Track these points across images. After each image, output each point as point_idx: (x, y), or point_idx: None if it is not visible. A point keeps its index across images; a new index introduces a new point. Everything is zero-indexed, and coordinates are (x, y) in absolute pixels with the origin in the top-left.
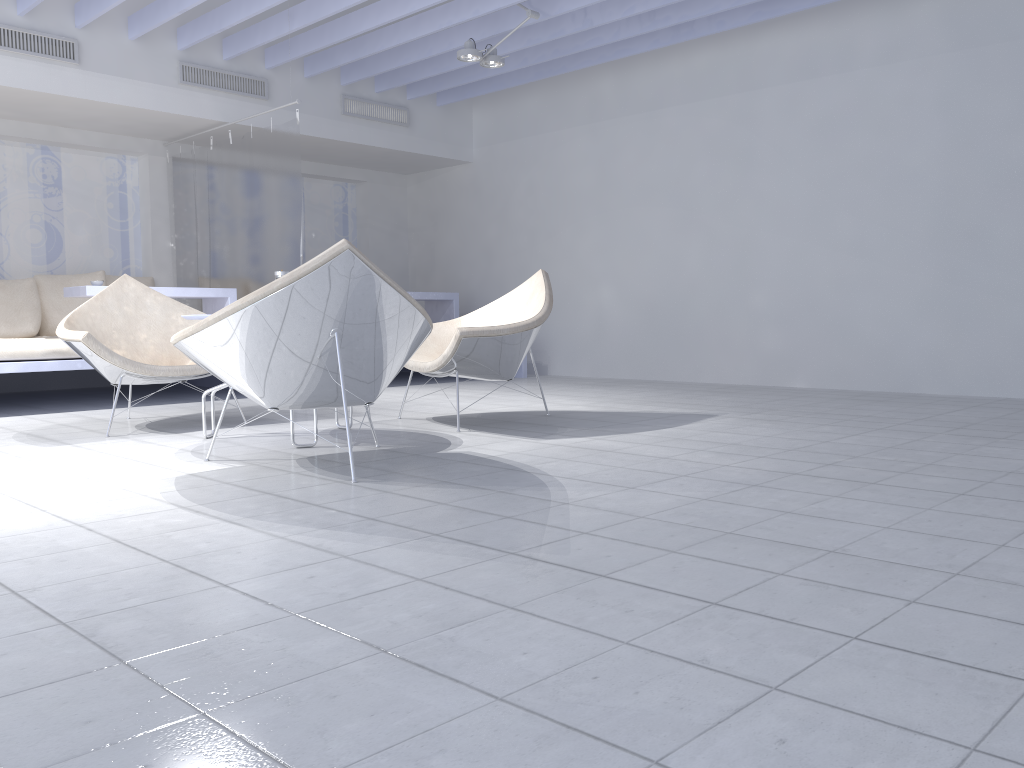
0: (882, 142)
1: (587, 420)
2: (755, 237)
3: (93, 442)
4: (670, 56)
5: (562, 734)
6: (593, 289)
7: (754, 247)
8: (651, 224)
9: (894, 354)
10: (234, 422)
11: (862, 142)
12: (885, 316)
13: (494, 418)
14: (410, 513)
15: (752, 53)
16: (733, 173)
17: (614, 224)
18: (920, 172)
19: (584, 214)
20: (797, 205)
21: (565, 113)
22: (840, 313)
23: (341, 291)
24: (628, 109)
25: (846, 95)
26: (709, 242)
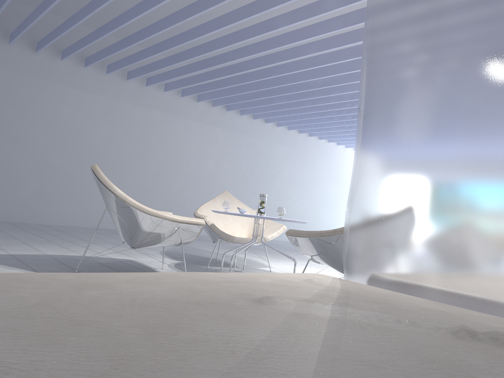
0: None
1: (68, 264)
2: None
3: None
4: None
5: (198, 242)
6: None
7: None
8: None
9: None
10: None
11: None
12: None
13: None
14: (204, 252)
15: None
16: None
17: None
18: None
19: None
20: None
21: None
22: None
23: None
24: None
25: None
26: None
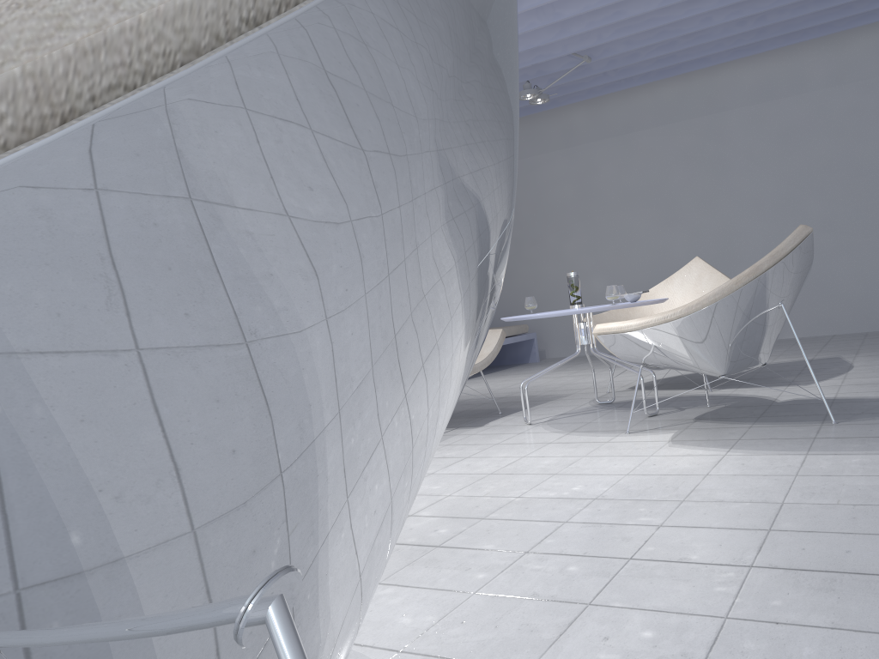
0: (839, 144)
1: (763, 372)
2: (735, 225)
3: (445, 441)
4: (638, 90)
5: None
6: (584, 282)
7: (735, 233)
8: (635, 224)
9: (871, 302)
10: (482, 414)
11: (821, 145)
12: (859, 274)
13: (683, 382)
14: None
15: (714, 84)
16: (708, 177)
17: (599, 227)
18: (874, 164)
19: (568, 222)
20: (770, 197)
21: (539, 141)
22: (819, 276)
23: (796, 268)
24: (602, 134)
25: (803, 111)
26: (693, 233)
